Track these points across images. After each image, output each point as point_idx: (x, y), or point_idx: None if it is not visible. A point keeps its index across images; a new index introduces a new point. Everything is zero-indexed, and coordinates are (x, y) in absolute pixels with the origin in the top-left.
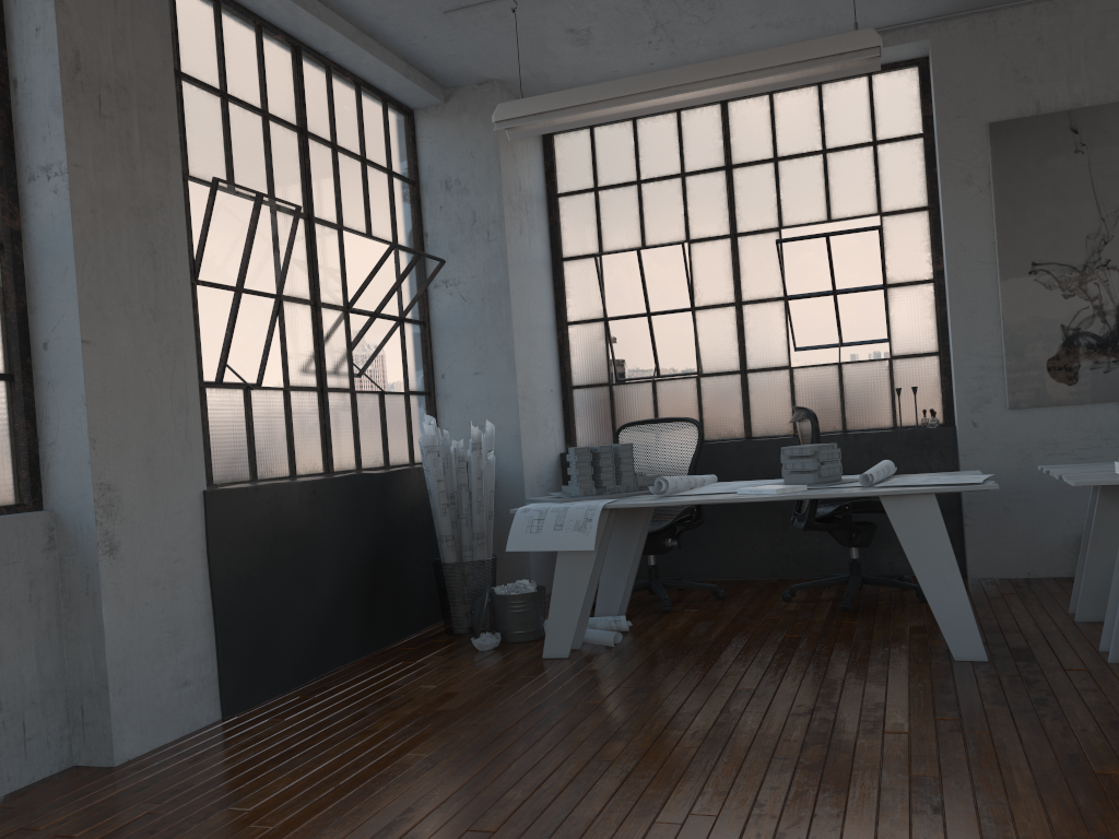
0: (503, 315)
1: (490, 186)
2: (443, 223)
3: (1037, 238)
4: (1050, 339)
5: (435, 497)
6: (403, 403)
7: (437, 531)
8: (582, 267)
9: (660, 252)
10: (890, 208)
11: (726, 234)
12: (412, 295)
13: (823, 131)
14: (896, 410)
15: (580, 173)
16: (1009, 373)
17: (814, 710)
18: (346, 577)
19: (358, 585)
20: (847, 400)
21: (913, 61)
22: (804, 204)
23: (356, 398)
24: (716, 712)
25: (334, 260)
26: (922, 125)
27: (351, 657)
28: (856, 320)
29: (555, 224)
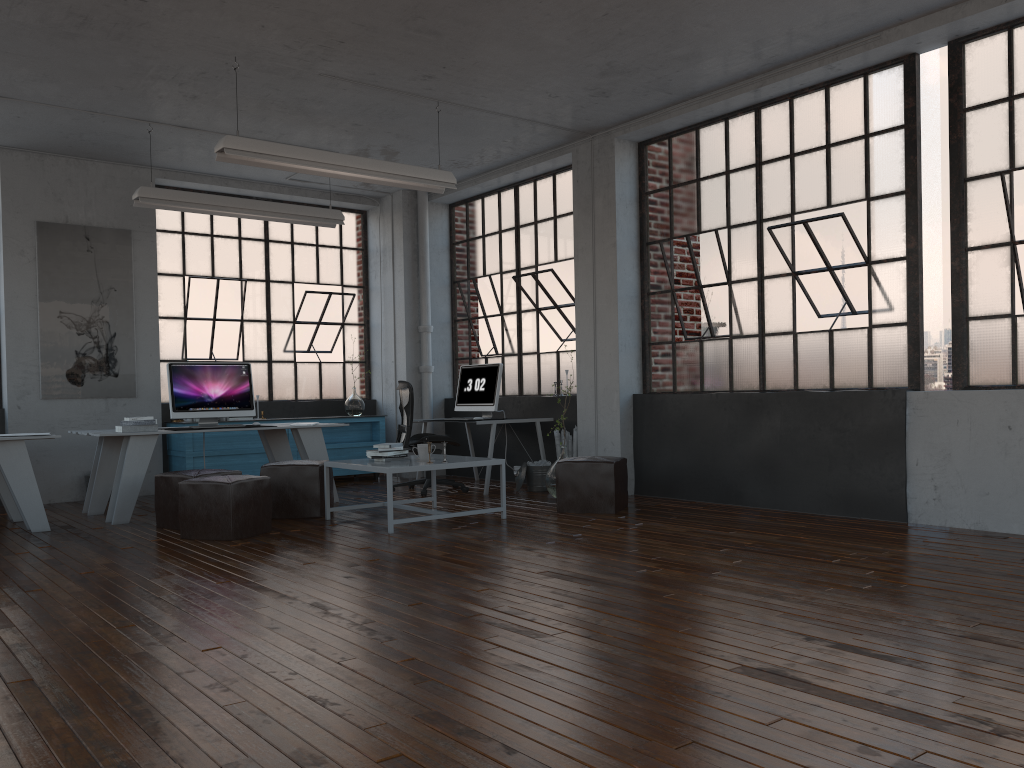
0: None
1: None
2: None
3: (64, 297)
4: (69, 358)
5: None
6: None
7: None
8: None
9: None
10: None
11: None
12: None
13: None
14: None
15: None
16: (43, 376)
17: None
18: None
19: None
20: None
21: None
22: None
23: None
24: None
25: None
26: None
27: None
28: None
29: None
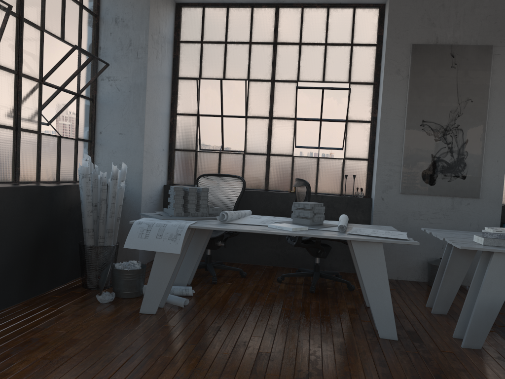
0: (140, 102)
1: (142, 26)
2: (111, 43)
3: (427, 108)
4: (425, 160)
5: (84, 205)
6: (73, 145)
7: (84, 225)
8: (189, 84)
9: (233, 83)
10: (354, 80)
11: (269, 79)
12: (86, 81)
13: (327, 33)
14: (343, 185)
15: (194, 31)
16: (403, 175)
17: (309, 376)
18: (17, 251)
19: (26, 256)
20: (319, 177)
21: (377, 5)
22: (312, 71)
23: (41, 137)
24: (248, 373)
25: (36, 49)
26: (377, 39)
27: (14, 301)
28: (328, 136)
29: (177, 57)
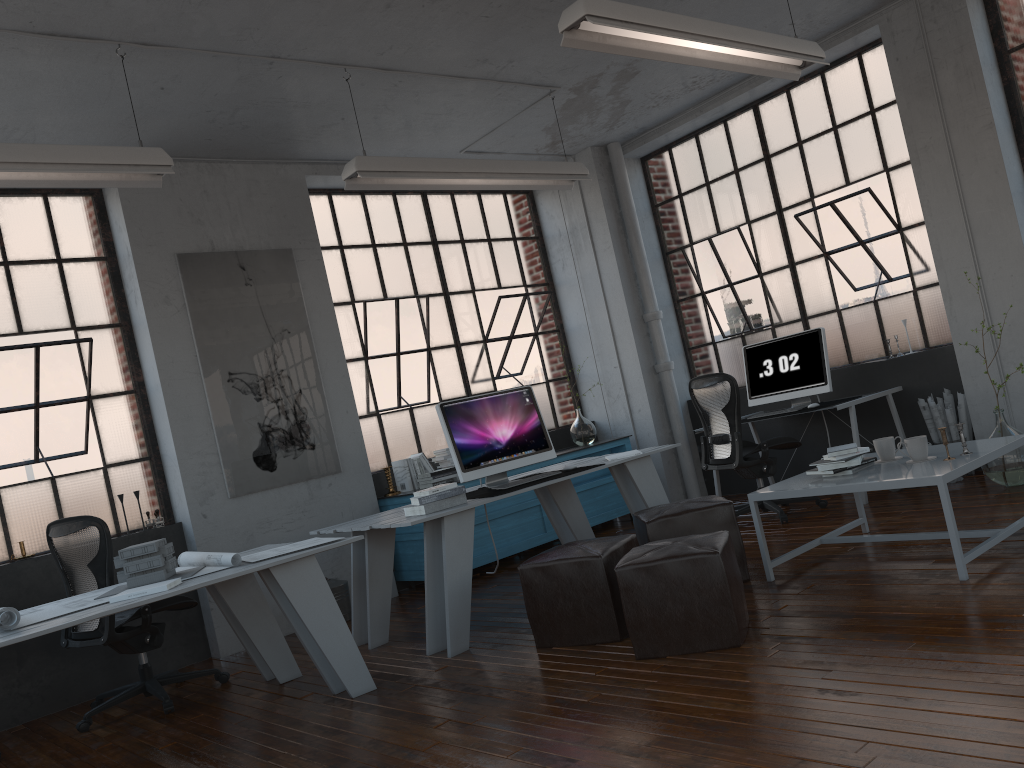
0: None
1: None
2: None
3: (230, 352)
4: (253, 435)
5: None
6: None
7: None
8: None
9: None
10: (84, 323)
11: None
12: None
13: (3, 243)
14: (118, 516)
15: None
16: (226, 466)
17: None
18: None
19: None
20: (66, 514)
21: (88, 190)
22: None
23: None
24: None
25: None
26: (105, 249)
27: None
28: (56, 434)
29: None
